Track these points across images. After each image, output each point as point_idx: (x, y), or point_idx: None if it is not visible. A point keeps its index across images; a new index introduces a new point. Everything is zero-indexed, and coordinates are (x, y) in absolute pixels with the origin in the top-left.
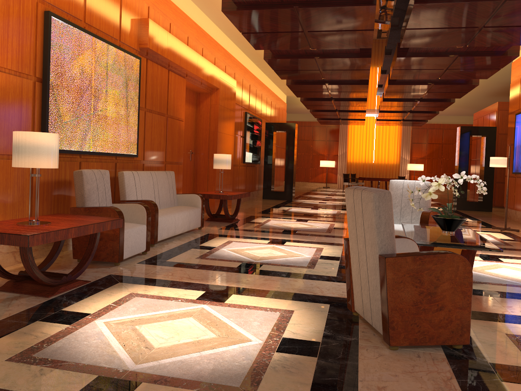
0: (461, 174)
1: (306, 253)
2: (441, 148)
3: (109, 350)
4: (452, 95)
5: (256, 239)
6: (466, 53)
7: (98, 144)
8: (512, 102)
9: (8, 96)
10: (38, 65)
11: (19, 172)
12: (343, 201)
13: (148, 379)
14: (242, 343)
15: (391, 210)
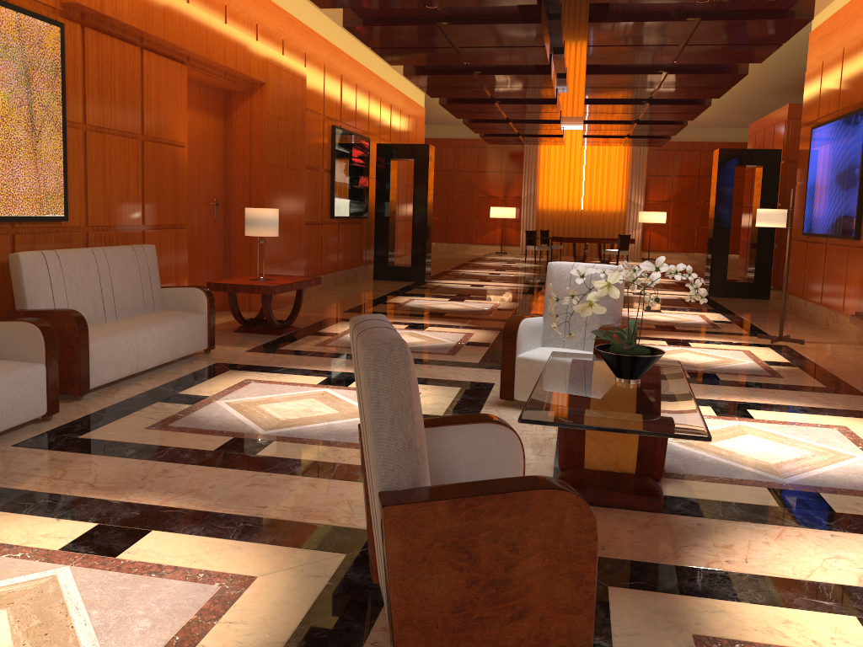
0: (657, 262)
1: None
2: (697, 184)
3: None
4: (703, 93)
5: (303, 373)
6: (717, 14)
7: None
8: (807, 106)
9: None
10: None
11: None
12: (516, 283)
13: None
14: None
15: (408, 387)
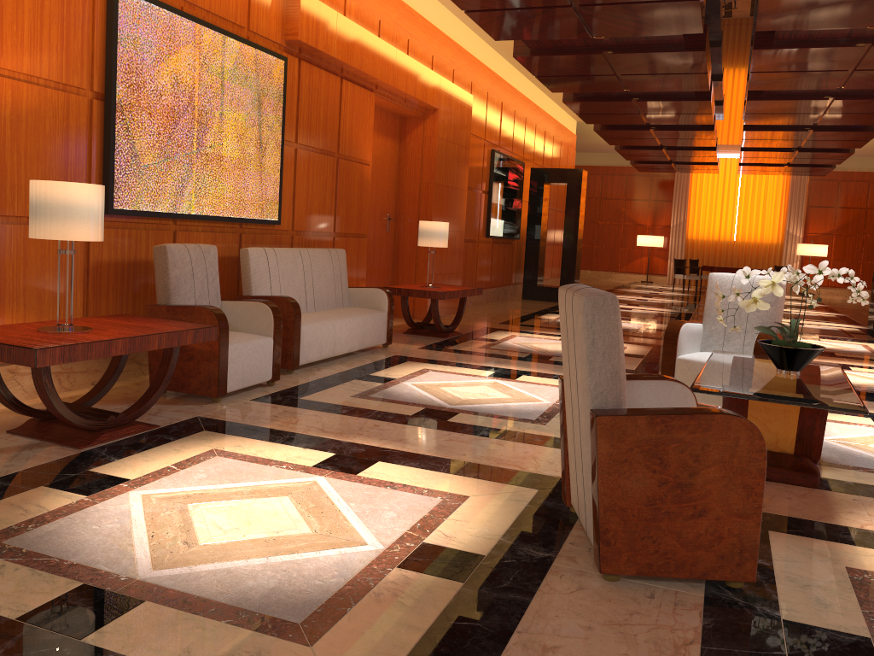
0: (820, 266)
1: (546, 396)
2: (864, 216)
3: (125, 542)
4: (873, 119)
5: (473, 367)
6: None
7: (206, 203)
8: None
9: (44, 123)
10: (98, 72)
11: (64, 246)
12: (665, 308)
13: (157, 596)
14: (347, 548)
15: (617, 329)
